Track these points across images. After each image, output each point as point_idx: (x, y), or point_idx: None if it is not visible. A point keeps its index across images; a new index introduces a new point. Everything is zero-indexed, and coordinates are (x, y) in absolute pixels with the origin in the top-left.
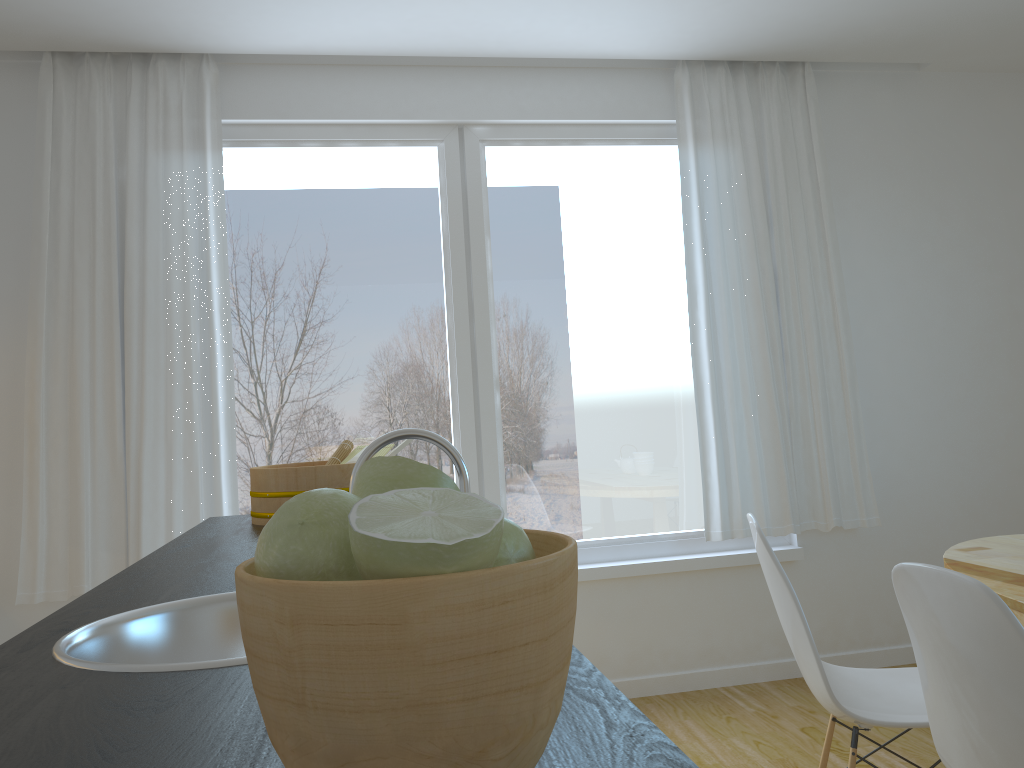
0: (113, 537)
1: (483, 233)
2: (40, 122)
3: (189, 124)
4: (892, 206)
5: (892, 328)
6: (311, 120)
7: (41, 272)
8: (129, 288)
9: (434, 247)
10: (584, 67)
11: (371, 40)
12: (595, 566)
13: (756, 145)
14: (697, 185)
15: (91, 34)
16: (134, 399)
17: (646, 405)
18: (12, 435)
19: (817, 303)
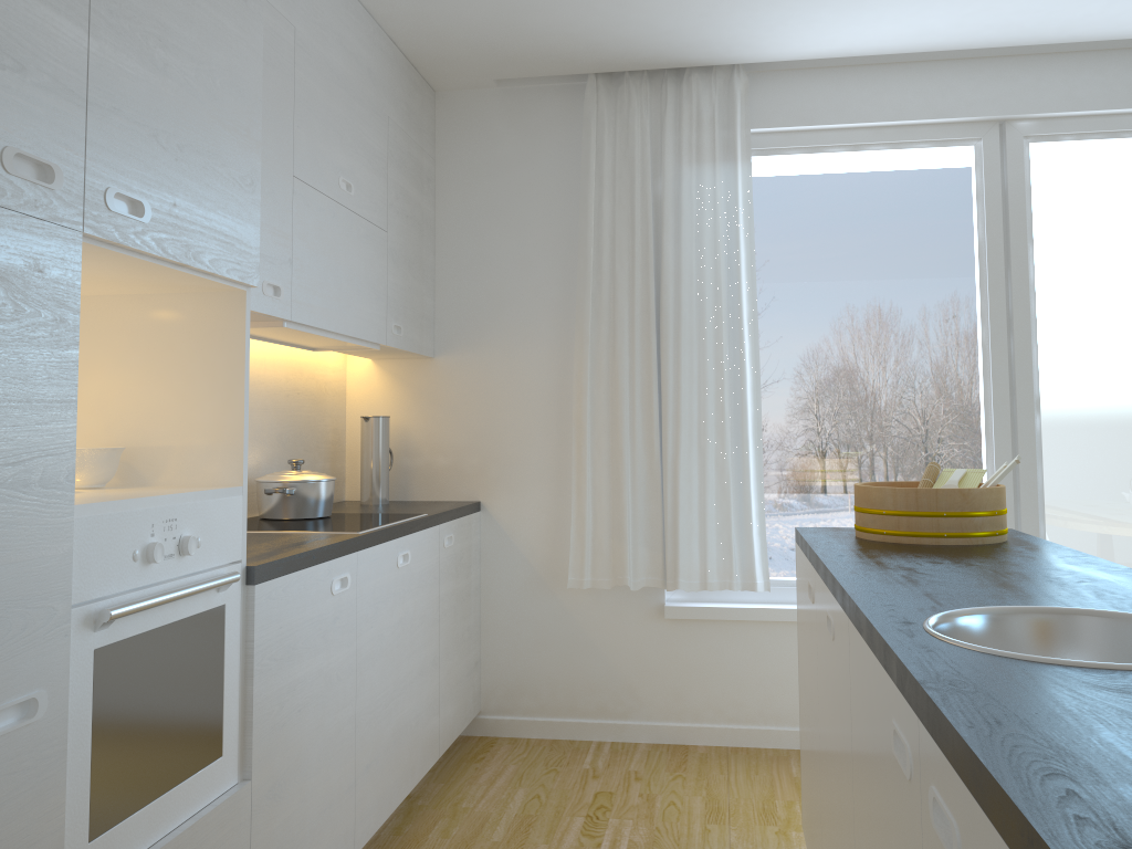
0: (650, 535)
1: (1025, 240)
2: (585, 141)
3: (719, 136)
4: None
5: None
6: (839, 125)
7: (587, 283)
8: (665, 299)
9: (967, 255)
10: None
11: (915, 38)
12: None
13: None
14: None
15: (638, 55)
16: (670, 406)
17: None
18: (559, 433)
19: None
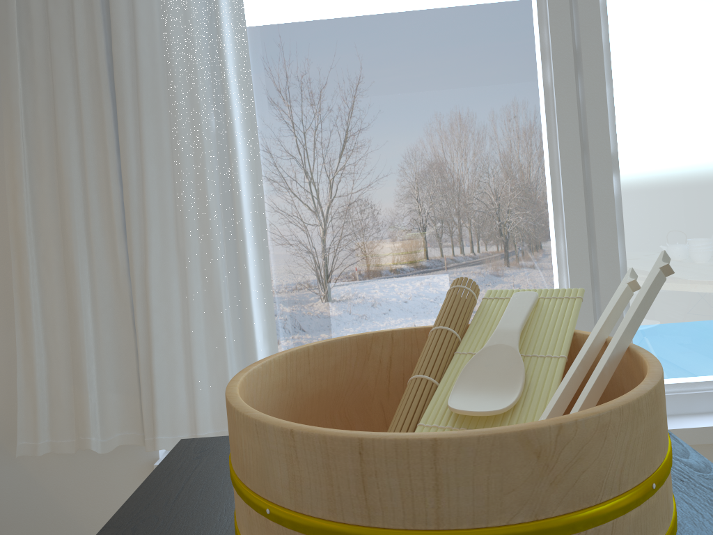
0: (123, 375)
1: None
2: None
3: None
4: None
5: None
6: None
7: (10, 35)
8: (117, 49)
9: None
10: None
11: None
12: None
13: None
14: None
15: None
16: (134, 197)
17: None
18: (2, 246)
19: None
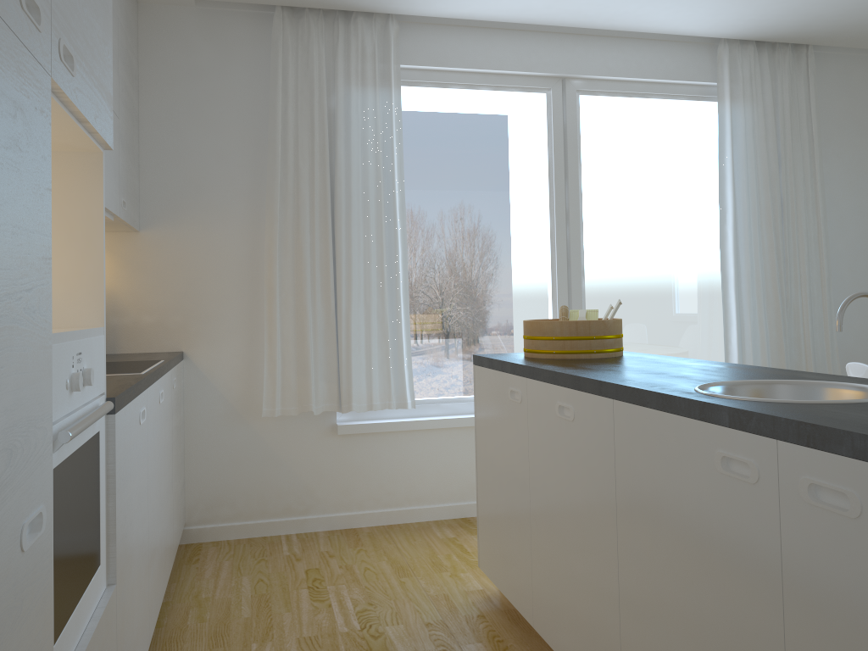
0: (327, 371)
1: (577, 160)
2: (274, 60)
3: (378, 67)
4: (859, 155)
5: (854, 244)
6: (461, 69)
7: (276, 174)
8: (339, 189)
9: (541, 169)
10: (654, 39)
11: (519, 12)
12: None
13: (773, 105)
14: (731, 133)
15: None
16: (343, 272)
17: (683, 292)
18: (251, 294)
19: (807, 224)
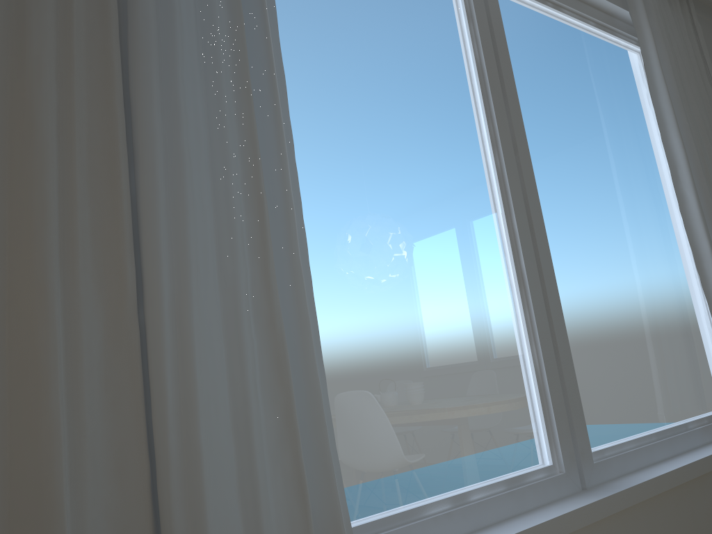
0: (117, 496)
1: (511, 70)
2: None
3: None
4: None
5: None
6: None
7: None
8: None
9: (467, 75)
10: None
11: None
12: (680, 463)
13: (683, 45)
14: (661, 66)
15: None
16: (162, 189)
17: (647, 280)
18: None
19: None
